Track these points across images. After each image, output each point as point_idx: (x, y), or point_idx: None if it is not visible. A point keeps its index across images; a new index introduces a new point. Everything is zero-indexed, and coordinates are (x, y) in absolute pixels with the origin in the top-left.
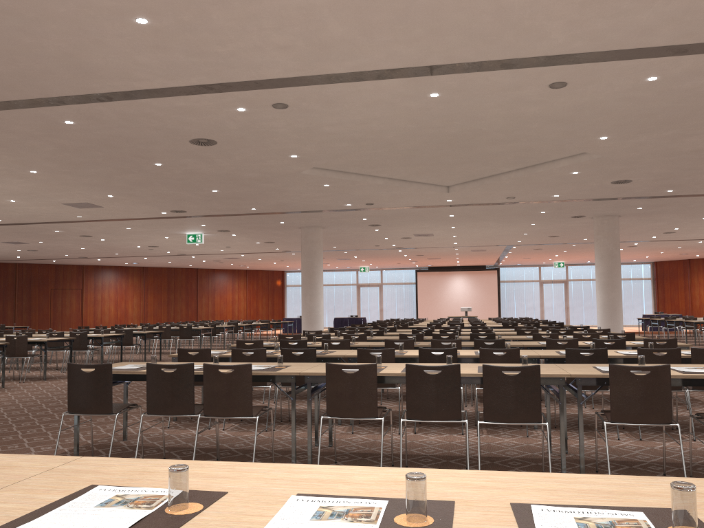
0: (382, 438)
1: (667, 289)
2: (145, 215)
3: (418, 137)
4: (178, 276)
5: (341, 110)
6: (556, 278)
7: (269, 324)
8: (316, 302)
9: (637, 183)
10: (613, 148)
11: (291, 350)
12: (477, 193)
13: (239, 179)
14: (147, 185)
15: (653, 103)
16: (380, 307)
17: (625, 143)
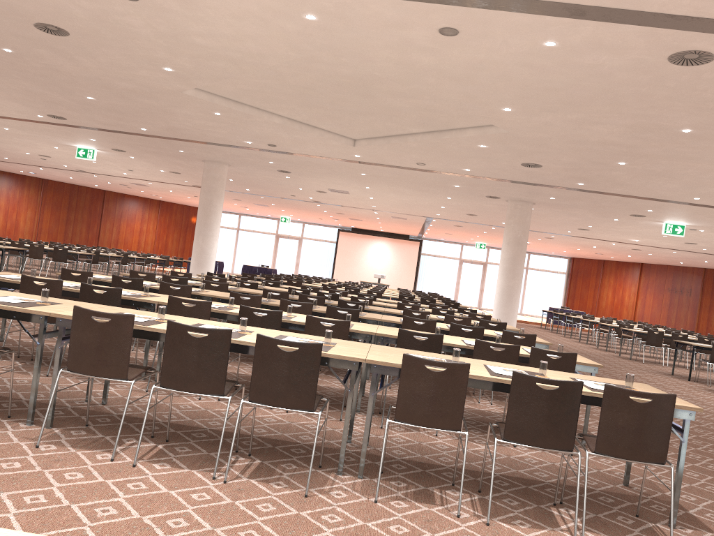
0: (126, 406)
1: (579, 286)
2: (19, 115)
3: (309, 73)
4: (82, 195)
5: (206, 17)
6: (476, 259)
7: (168, 261)
8: (209, 244)
9: (547, 170)
10: (519, 124)
11: (93, 287)
12: (385, 152)
13: (114, 87)
14: (6, 77)
15: (554, 76)
16: (296, 261)
17: (531, 120)
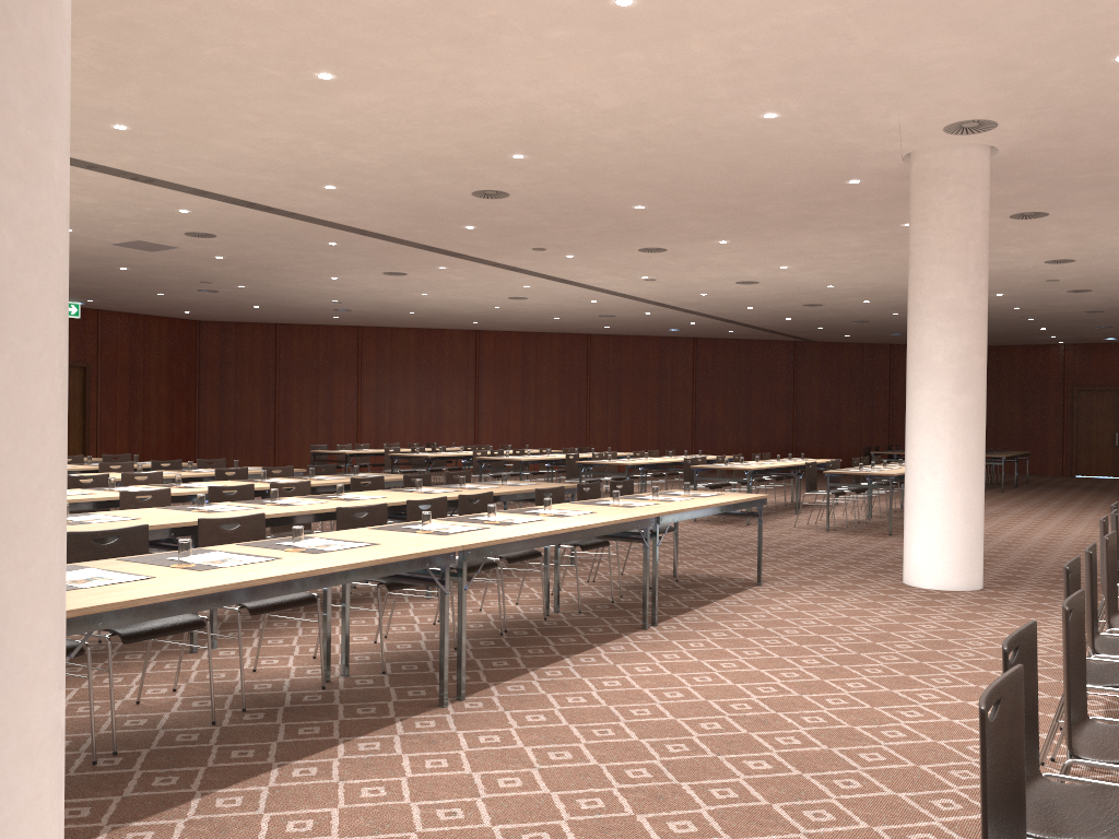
0: None
1: None
2: None
3: None
4: None
5: None
6: None
7: None
8: None
9: None
10: None
11: None
12: None
13: None
14: None
15: None
16: None
17: None
